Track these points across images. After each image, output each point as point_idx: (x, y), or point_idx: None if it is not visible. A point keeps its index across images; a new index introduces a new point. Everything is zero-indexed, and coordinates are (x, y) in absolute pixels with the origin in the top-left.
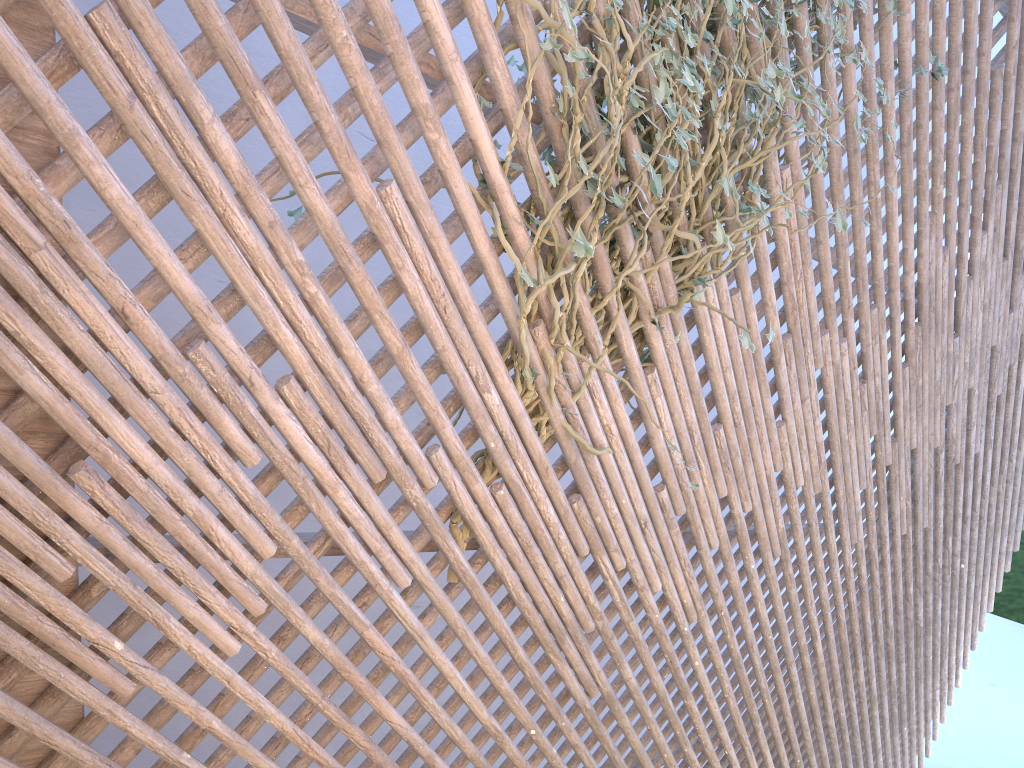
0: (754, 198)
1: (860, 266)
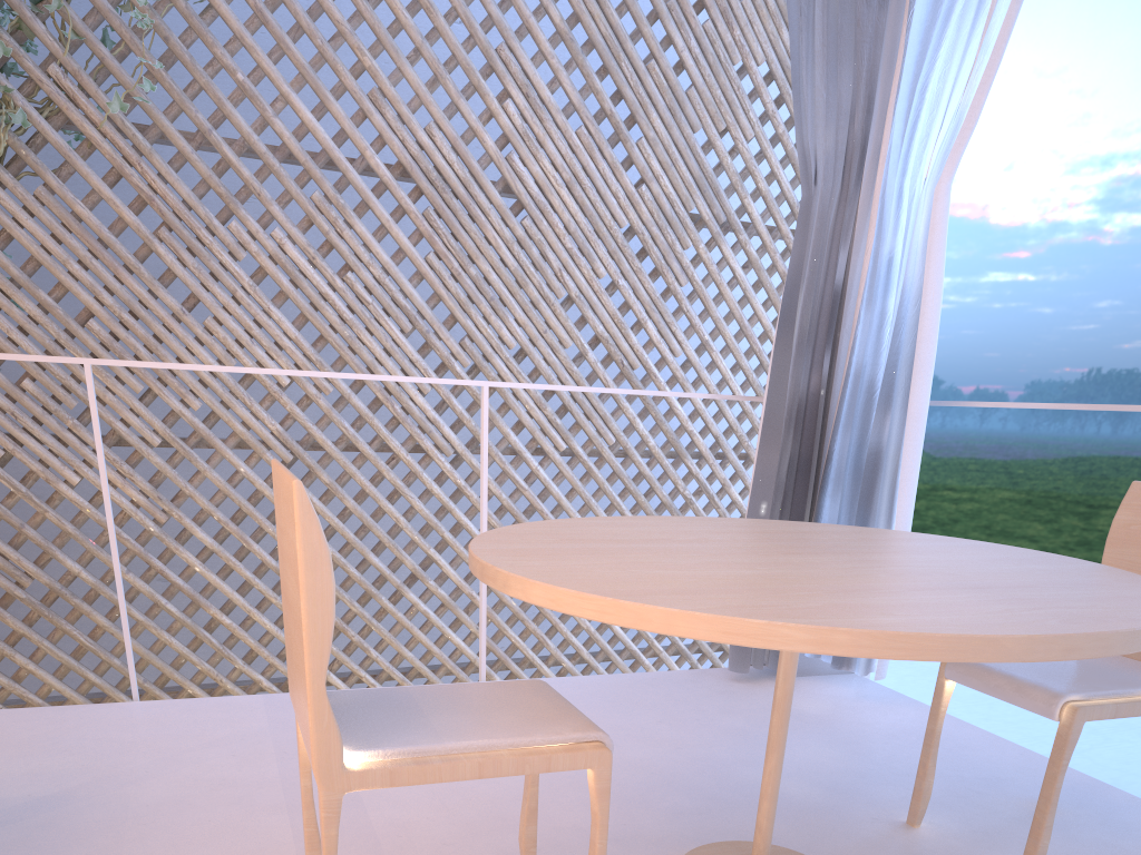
0: (10, 98)
1: (257, 152)
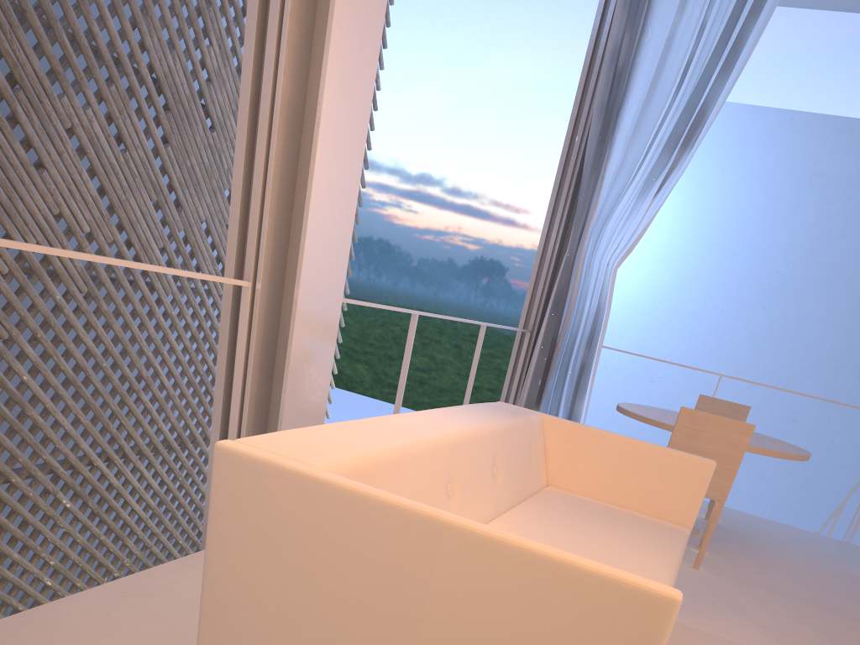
0: None
1: (81, 44)
